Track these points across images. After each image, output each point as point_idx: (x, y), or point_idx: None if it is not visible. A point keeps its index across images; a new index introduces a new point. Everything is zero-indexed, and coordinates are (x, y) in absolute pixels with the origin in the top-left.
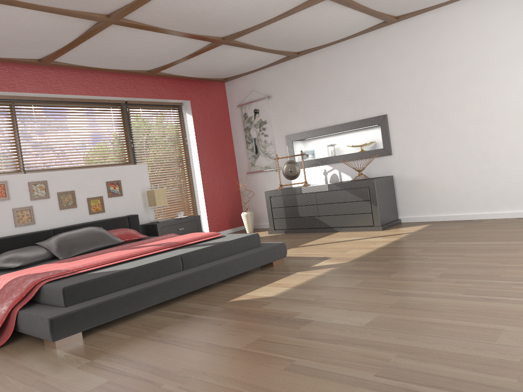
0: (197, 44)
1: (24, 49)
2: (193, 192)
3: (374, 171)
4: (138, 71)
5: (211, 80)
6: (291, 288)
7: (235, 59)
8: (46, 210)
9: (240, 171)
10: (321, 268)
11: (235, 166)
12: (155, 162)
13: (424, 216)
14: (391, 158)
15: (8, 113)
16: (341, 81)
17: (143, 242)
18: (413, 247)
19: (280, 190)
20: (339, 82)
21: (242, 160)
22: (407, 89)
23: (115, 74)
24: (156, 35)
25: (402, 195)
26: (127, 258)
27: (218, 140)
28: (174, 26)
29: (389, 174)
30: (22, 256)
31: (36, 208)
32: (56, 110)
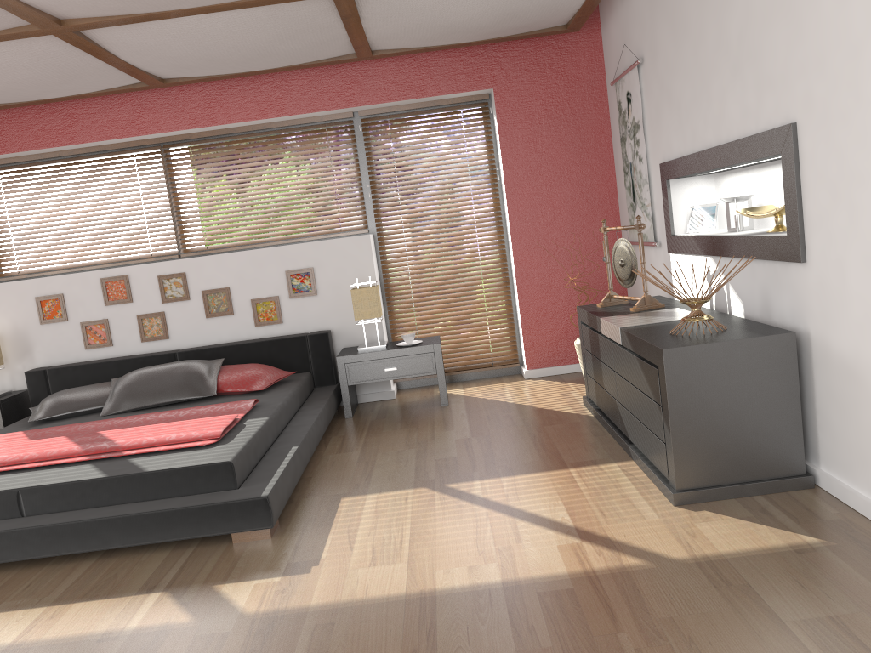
0: (304, 7)
1: (70, 83)
2: (511, 280)
3: (777, 302)
4: (333, 59)
5: (533, 36)
6: (10, 644)
7: (456, 5)
8: (185, 318)
9: (624, 235)
10: (188, 606)
11: (615, 223)
12: (417, 224)
13: (867, 497)
14: (804, 273)
15: (161, 164)
16: (722, 12)
17: (175, 415)
18: (425, 647)
19: (586, 312)
20: (720, 16)
21: (624, 210)
22: (836, 29)
23: (317, 69)
24: (181, 22)
25: (824, 402)
26: (6, 465)
27: (568, 166)
28: (159, 5)
29: (801, 323)
30: (58, 403)
31: (170, 315)
32: (233, 148)
